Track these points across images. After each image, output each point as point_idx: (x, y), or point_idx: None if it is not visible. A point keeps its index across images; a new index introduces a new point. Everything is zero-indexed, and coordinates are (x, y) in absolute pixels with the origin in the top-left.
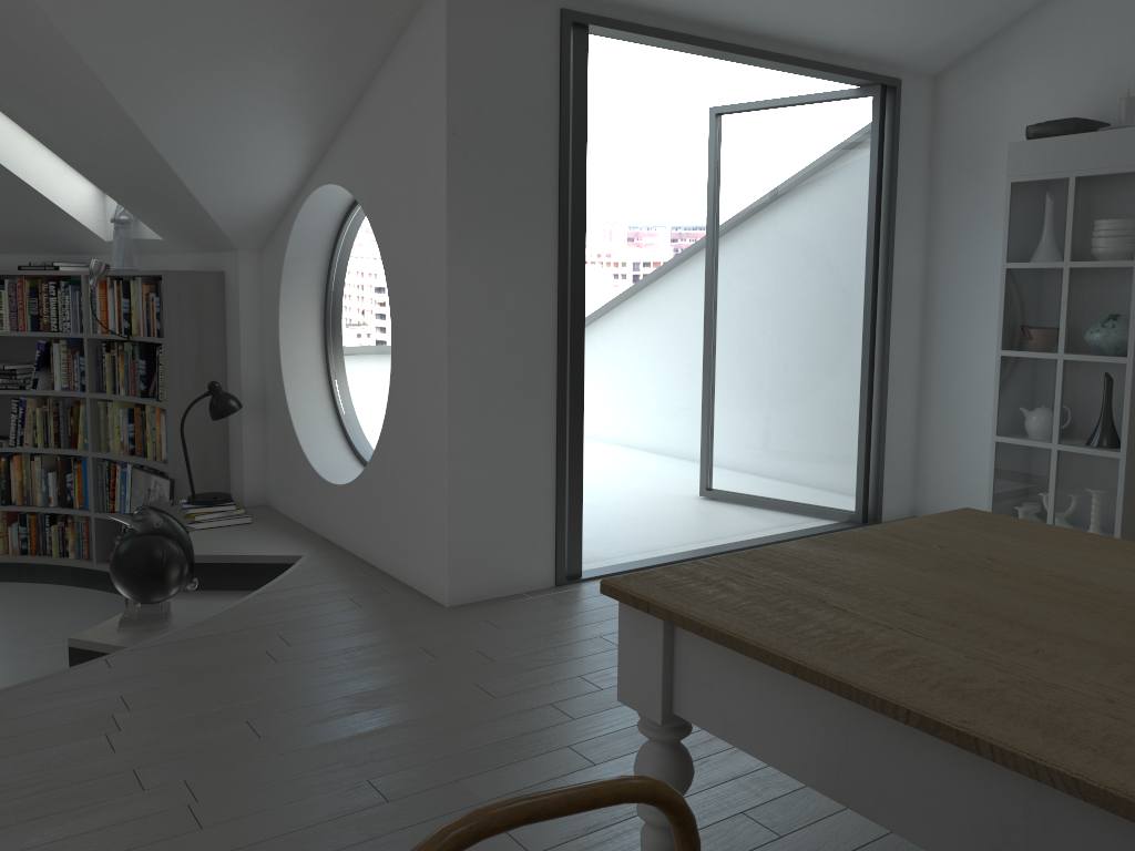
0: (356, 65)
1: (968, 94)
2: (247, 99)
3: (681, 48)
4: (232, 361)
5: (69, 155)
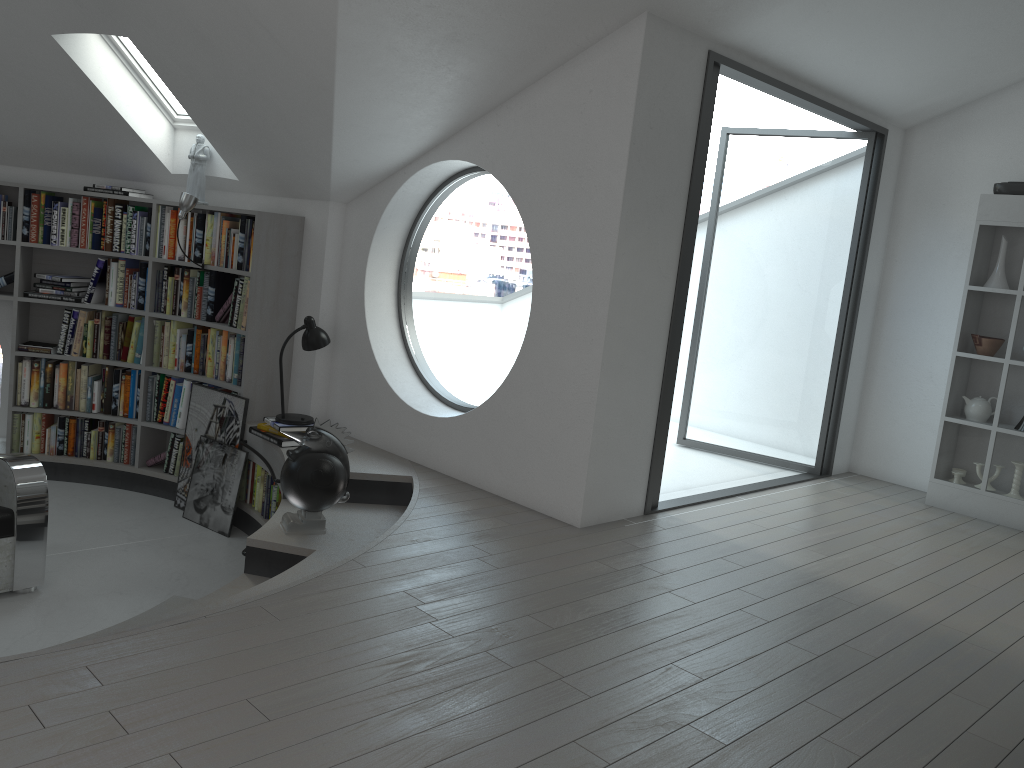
0: (531, 70)
1: (933, 148)
2: (433, 84)
3: (767, 89)
4: (306, 298)
5: (190, 98)
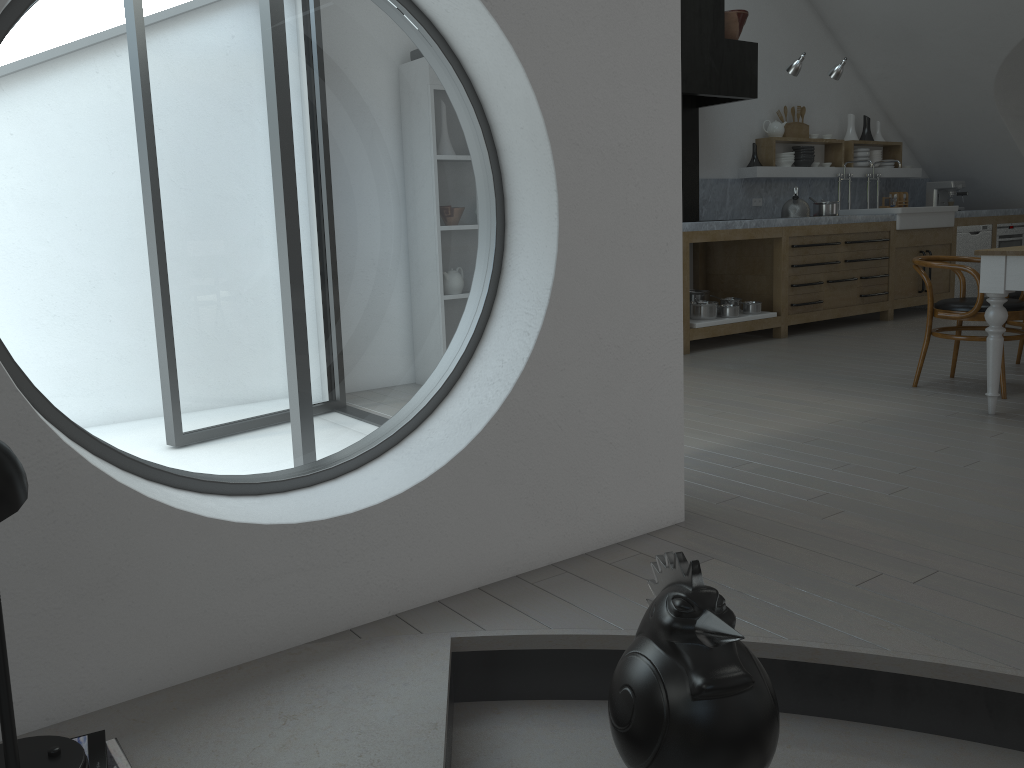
0: None
1: None
2: None
3: None
4: None
5: None
